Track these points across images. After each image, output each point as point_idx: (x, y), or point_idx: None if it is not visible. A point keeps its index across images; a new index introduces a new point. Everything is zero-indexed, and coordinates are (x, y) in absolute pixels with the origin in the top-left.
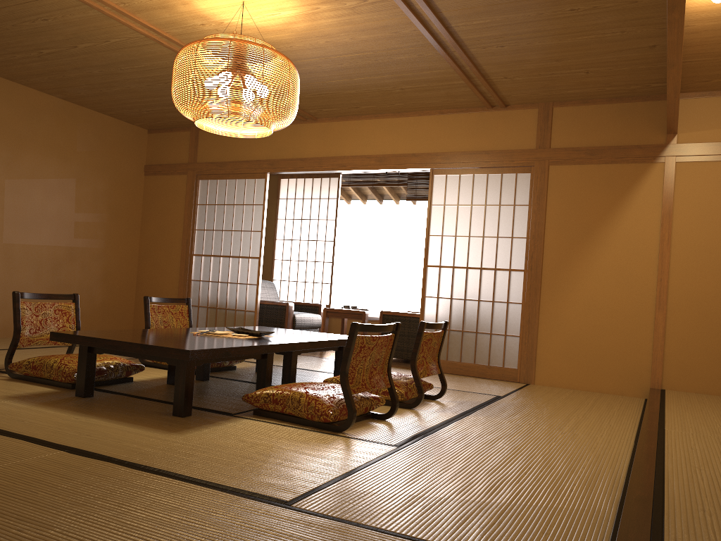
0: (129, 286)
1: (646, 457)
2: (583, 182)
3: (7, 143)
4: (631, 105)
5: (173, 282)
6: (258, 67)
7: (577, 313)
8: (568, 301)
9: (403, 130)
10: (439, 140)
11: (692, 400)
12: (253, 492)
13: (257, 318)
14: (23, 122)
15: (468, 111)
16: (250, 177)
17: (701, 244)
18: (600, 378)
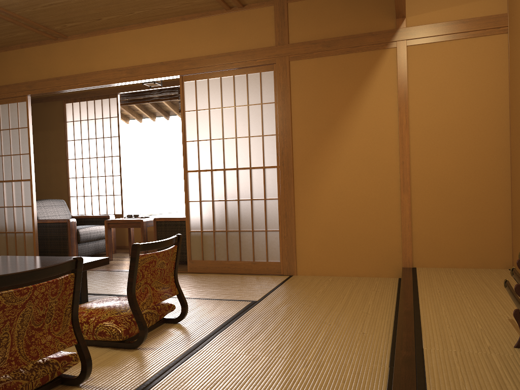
0: None
1: None
2: (323, 74)
3: None
4: None
5: None
6: None
7: (329, 203)
8: (320, 192)
9: (150, 40)
10: (184, 46)
11: (443, 280)
12: None
13: (36, 238)
14: None
15: (209, 15)
16: (12, 101)
17: (437, 124)
18: (357, 263)
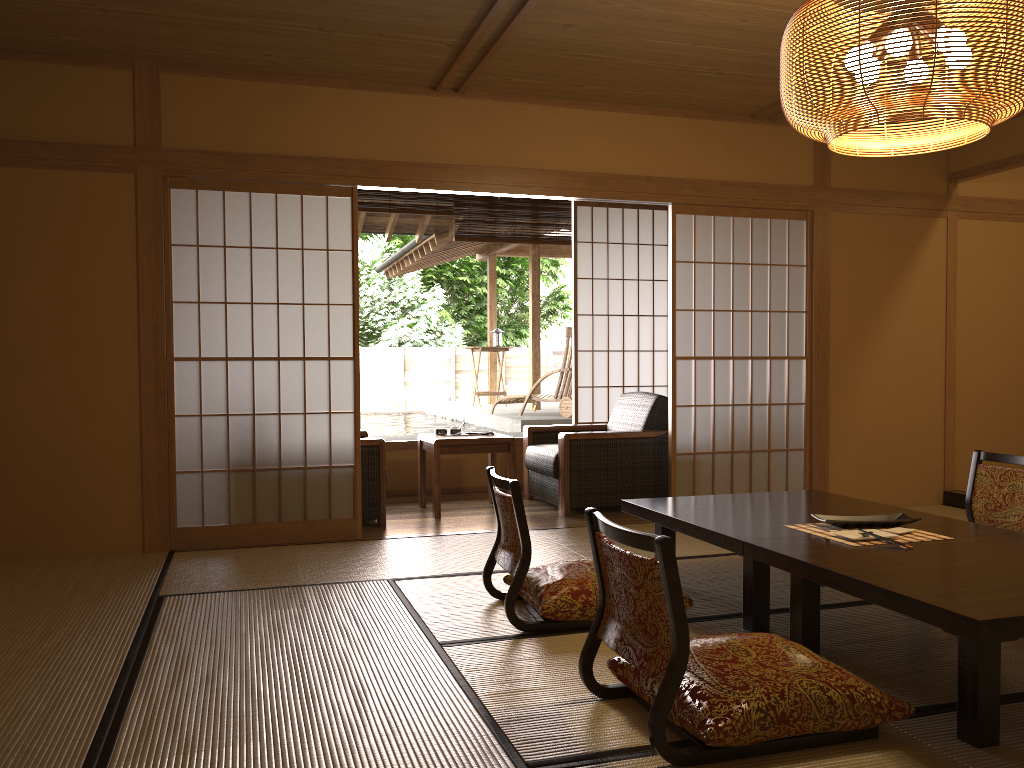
0: None
1: None
2: (868, 237)
3: None
4: None
5: (122, 426)
6: None
7: (869, 410)
8: (860, 395)
9: (627, 135)
10: (684, 159)
11: None
12: None
13: (360, 477)
14: None
15: (724, 119)
16: (313, 191)
17: (981, 317)
18: (897, 489)
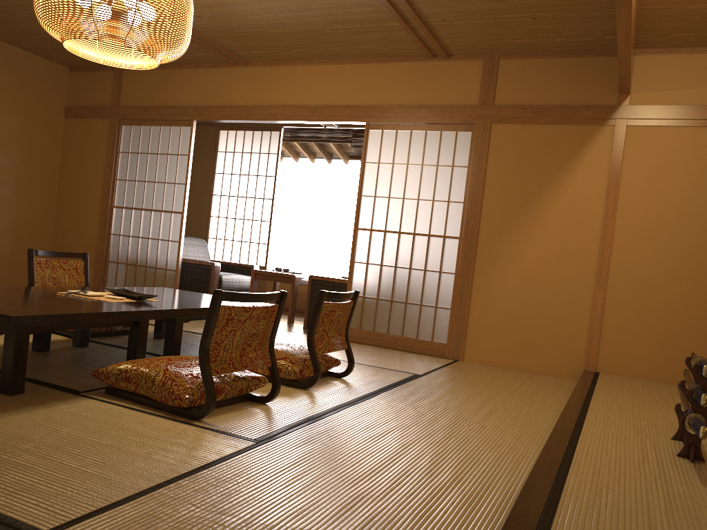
0: (44, 237)
1: (546, 468)
2: (527, 143)
3: None
4: (583, 60)
5: (92, 236)
6: None
7: (512, 287)
8: (504, 273)
9: (339, 79)
10: (376, 91)
11: (625, 386)
12: (5, 516)
13: (178, 277)
14: None
15: (409, 60)
16: (175, 124)
17: (648, 217)
18: (533, 357)
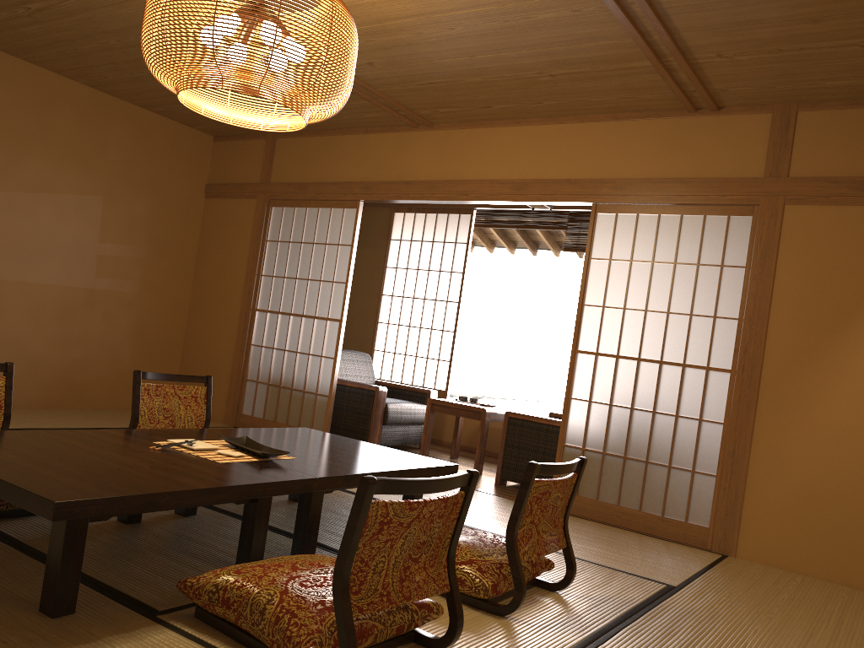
0: (172, 346)
1: None
2: (842, 234)
3: (3, 141)
4: None
5: (228, 346)
6: (270, 0)
7: (816, 450)
8: (803, 427)
9: (556, 144)
10: (608, 160)
11: None
12: None
13: (331, 405)
14: (29, 115)
15: (657, 116)
16: (337, 205)
17: None
18: (852, 563)
